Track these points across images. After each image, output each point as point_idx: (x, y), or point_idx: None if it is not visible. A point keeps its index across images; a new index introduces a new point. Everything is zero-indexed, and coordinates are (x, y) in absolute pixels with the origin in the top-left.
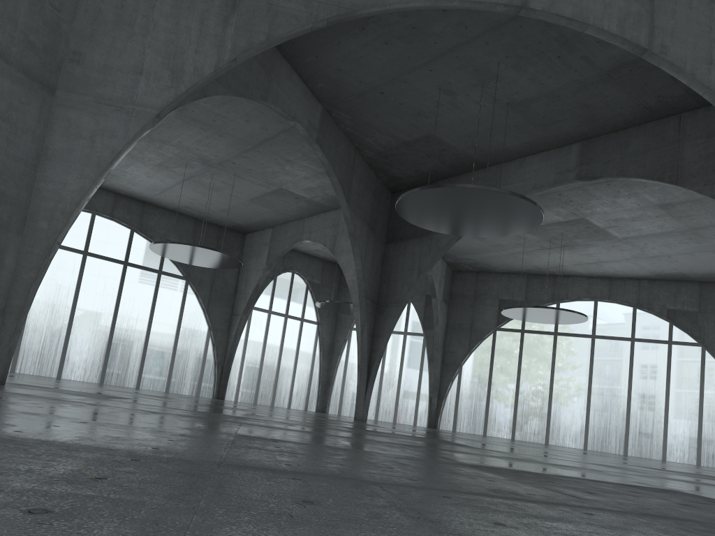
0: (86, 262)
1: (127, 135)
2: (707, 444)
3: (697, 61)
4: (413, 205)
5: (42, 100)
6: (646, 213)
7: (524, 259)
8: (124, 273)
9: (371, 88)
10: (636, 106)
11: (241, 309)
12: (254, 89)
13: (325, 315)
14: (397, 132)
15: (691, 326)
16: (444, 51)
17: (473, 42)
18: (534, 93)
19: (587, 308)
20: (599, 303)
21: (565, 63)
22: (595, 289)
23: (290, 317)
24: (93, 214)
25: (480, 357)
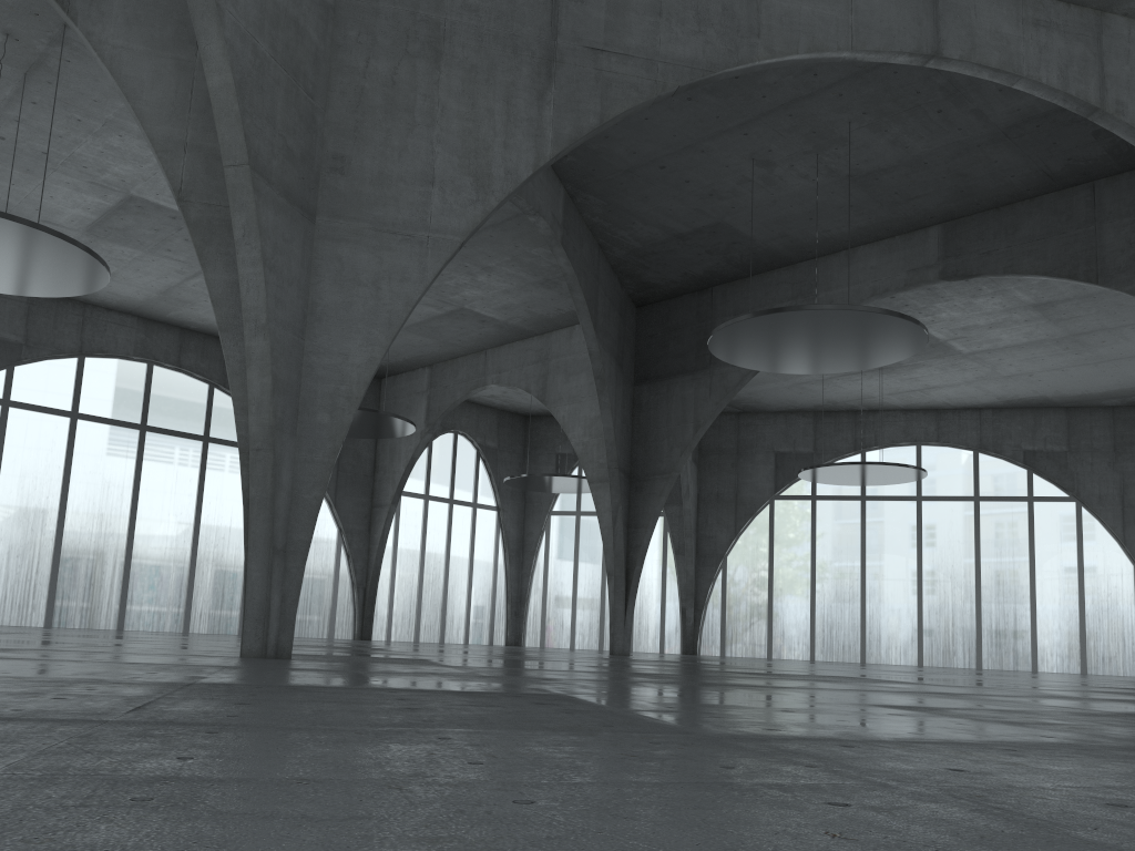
0: (146, 442)
1: (424, 276)
2: (1094, 642)
3: None
4: (738, 336)
5: (303, 233)
6: (1013, 316)
7: (815, 391)
8: (205, 454)
9: (647, 161)
10: (1033, 173)
11: (389, 497)
12: None
13: (507, 496)
14: (670, 221)
15: (1059, 474)
16: (773, 107)
17: (819, 95)
18: (891, 160)
19: (907, 457)
20: (923, 448)
21: (947, 120)
22: (916, 429)
23: (457, 503)
24: (149, 364)
25: (753, 542)
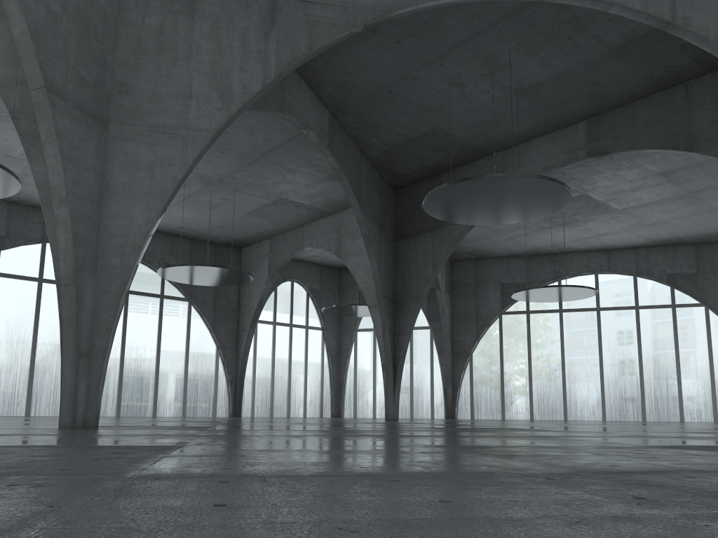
0: None
1: (186, 161)
2: None
3: None
4: (441, 200)
5: (98, 136)
6: (647, 182)
7: (523, 241)
8: (127, 301)
9: (379, 88)
10: (643, 79)
11: (248, 324)
12: (272, 102)
13: (328, 320)
14: (403, 130)
15: (692, 288)
16: (456, 44)
17: (485, 33)
18: (543, 76)
19: (588, 282)
20: (599, 275)
21: (576, 44)
22: (594, 263)
23: (295, 326)
24: None
25: (489, 343)
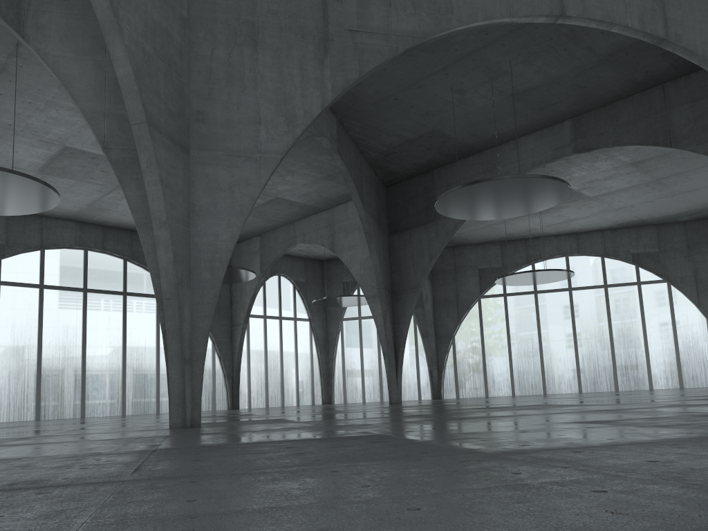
0: (88, 299)
1: (260, 181)
2: (686, 368)
3: (705, 44)
4: (453, 200)
5: (183, 162)
6: (619, 171)
7: (500, 229)
8: (125, 303)
9: (386, 96)
10: (626, 82)
11: (242, 319)
12: None
13: (315, 311)
14: (403, 132)
15: (655, 266)
16: (462, 56)
17: (490, 46)
18: (537, 82)
19: (560, 264)
20: (570, 258)
21: (570, 54)
22: (564, 246)
23: (284, 319)
24: (85, 250)
25: (470, 326)
